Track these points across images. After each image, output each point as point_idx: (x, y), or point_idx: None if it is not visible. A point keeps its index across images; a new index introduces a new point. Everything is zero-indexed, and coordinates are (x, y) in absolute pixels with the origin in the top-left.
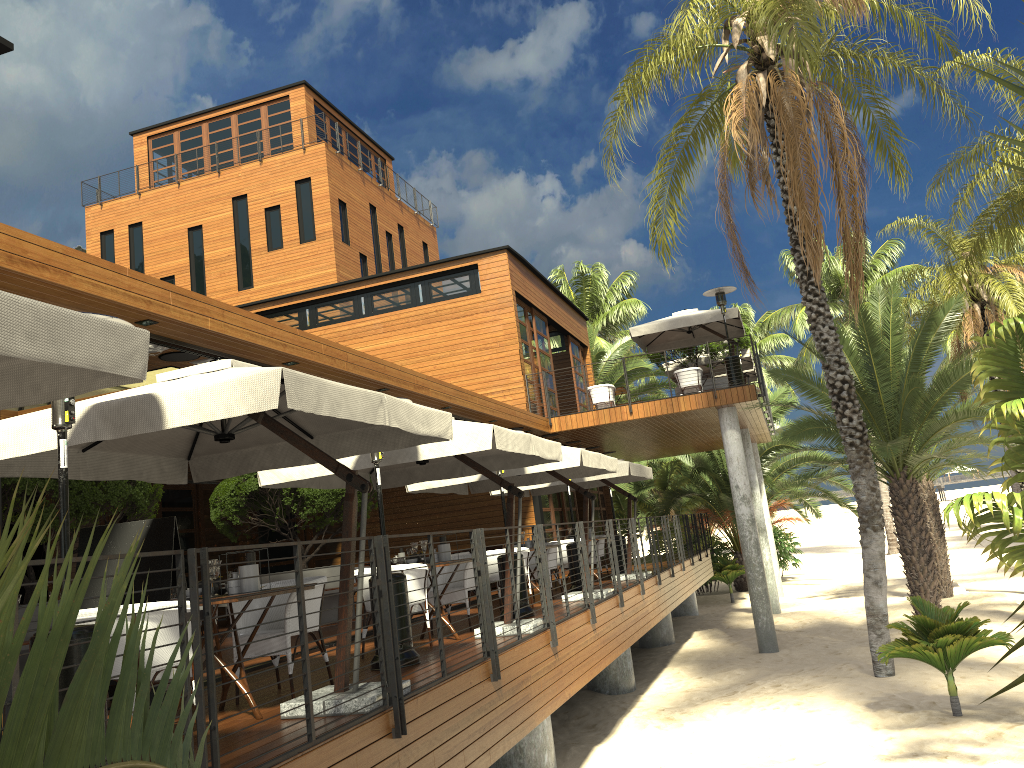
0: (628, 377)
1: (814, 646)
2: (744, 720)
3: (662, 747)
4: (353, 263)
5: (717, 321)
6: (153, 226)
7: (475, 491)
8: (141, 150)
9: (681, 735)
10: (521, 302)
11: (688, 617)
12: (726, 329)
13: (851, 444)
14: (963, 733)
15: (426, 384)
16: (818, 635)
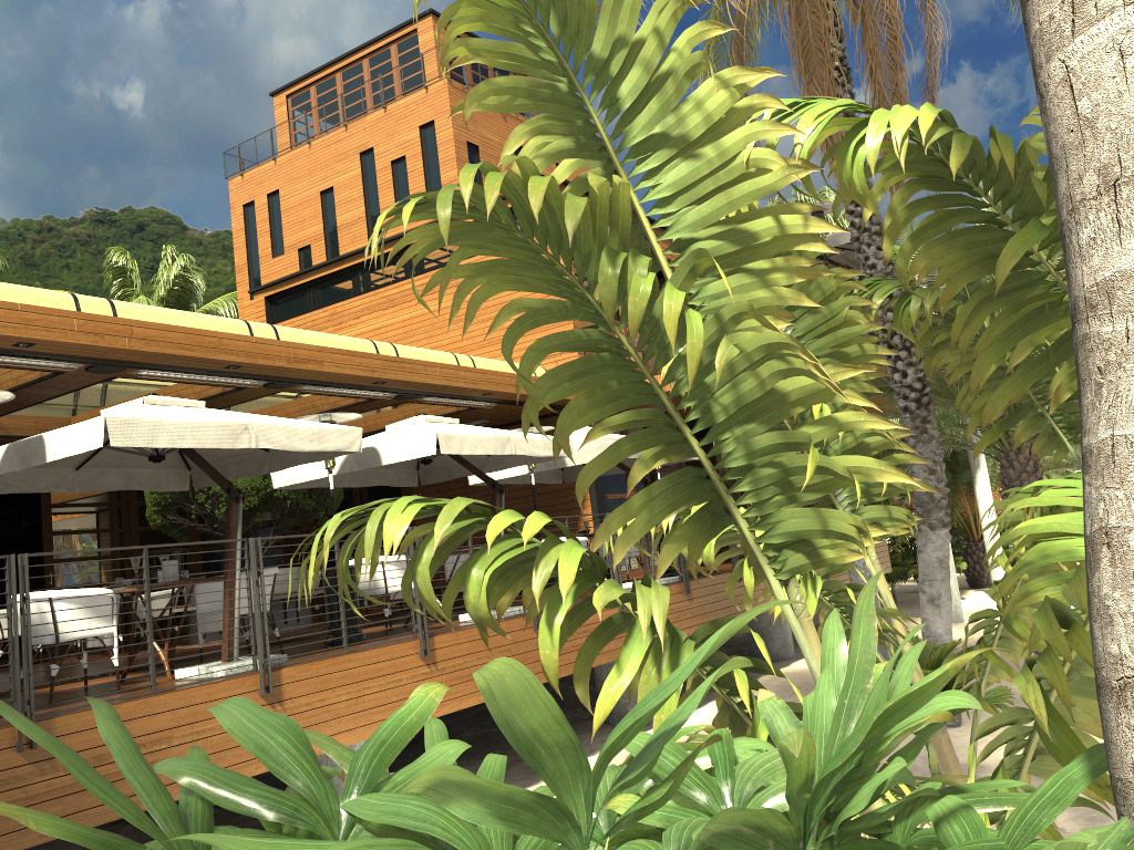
0: None
1: None
2: None
3: None
4: None
5: (849, 249)
6: (289, 193)
7: (425, 482)
8: (281, 111)
9: None
10: None
11: None
12: (825, 260)
13: (906, 409)
14: None
15: (317, 357)
16: None
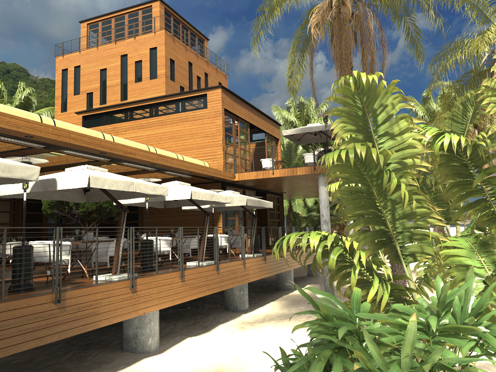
0: None
1: None
2: (270, 333)
3: (221, 342)
4: (176, 90)
5: (332, 130)
6: (85, 67)
7: (167, 207)
8: (84, 30)
9: (237, 337)
10: (230, 114)
11: (314, 277)
12: (326, 134)
13: None
14: None
15: (134, 152)
16: None
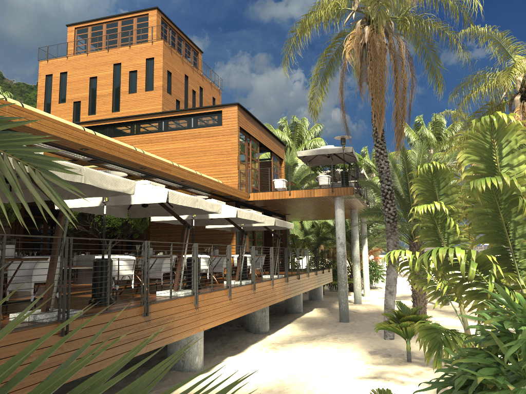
0: (308, 177)
1: (367, 321)
2: (307, 352)
3: (261, 361)
4: (172, 104)
5: (344, 153)
6: (72, 74)
7: (194, 225)
8: (71, 34)
9: (274, 356)
10: (244, 132)
11: (317, 301)
12: (343, 157)
13: (388, 222)
14: (405, 370)
15: (170, 168)
16: (372, 316)
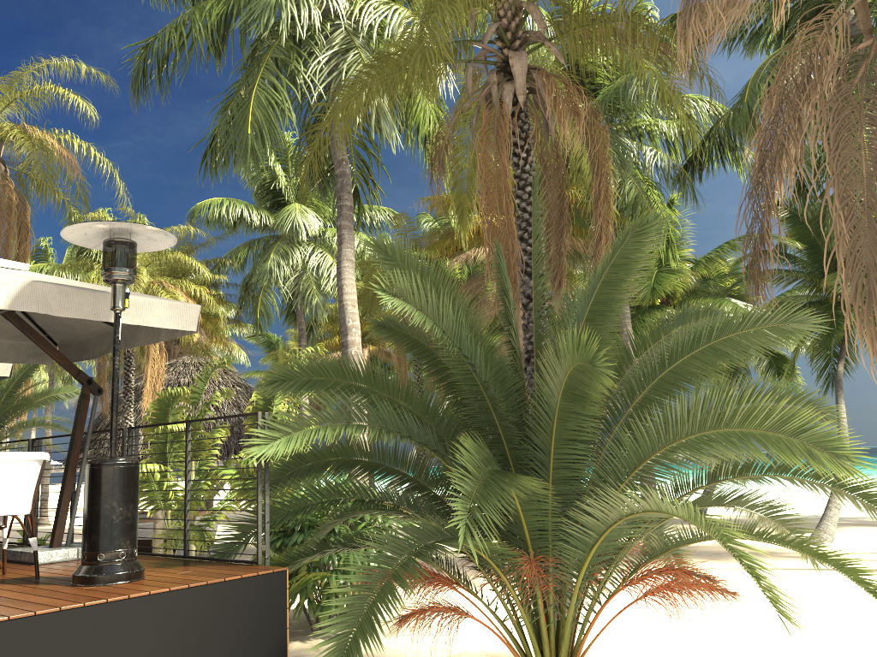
0: None
1: None
2: None
3: None
4: None
5: None
6: None
7: None
8: None
9: None
10: None
11: None
12: None
13: None
14: None
15: None
16: None
